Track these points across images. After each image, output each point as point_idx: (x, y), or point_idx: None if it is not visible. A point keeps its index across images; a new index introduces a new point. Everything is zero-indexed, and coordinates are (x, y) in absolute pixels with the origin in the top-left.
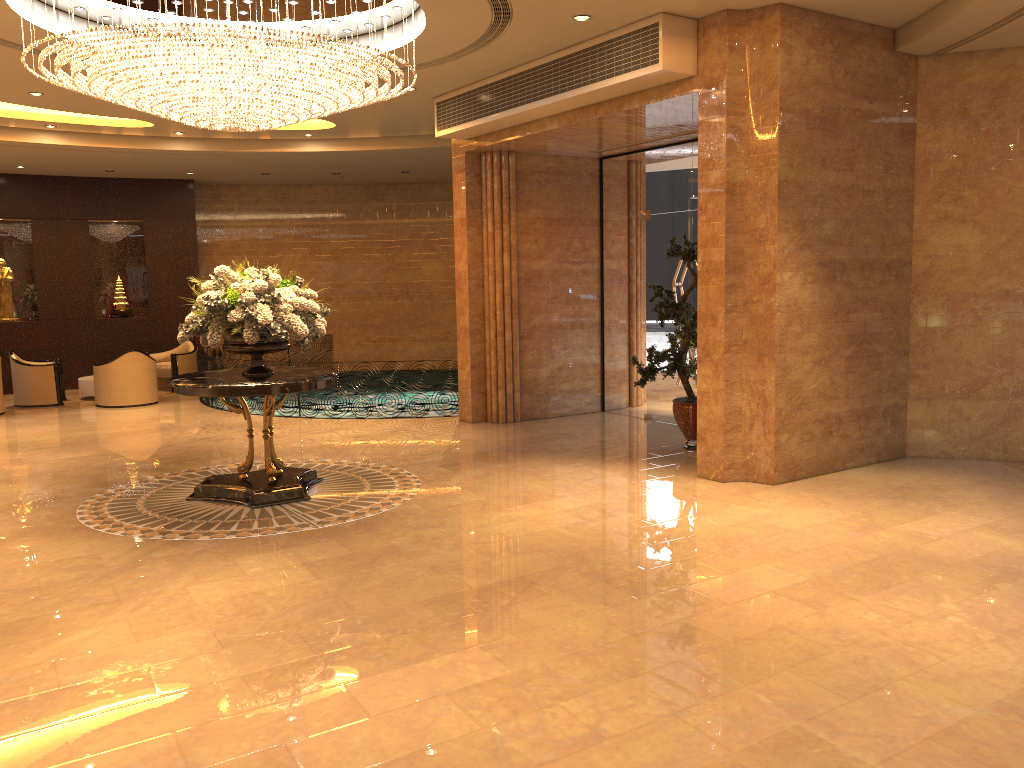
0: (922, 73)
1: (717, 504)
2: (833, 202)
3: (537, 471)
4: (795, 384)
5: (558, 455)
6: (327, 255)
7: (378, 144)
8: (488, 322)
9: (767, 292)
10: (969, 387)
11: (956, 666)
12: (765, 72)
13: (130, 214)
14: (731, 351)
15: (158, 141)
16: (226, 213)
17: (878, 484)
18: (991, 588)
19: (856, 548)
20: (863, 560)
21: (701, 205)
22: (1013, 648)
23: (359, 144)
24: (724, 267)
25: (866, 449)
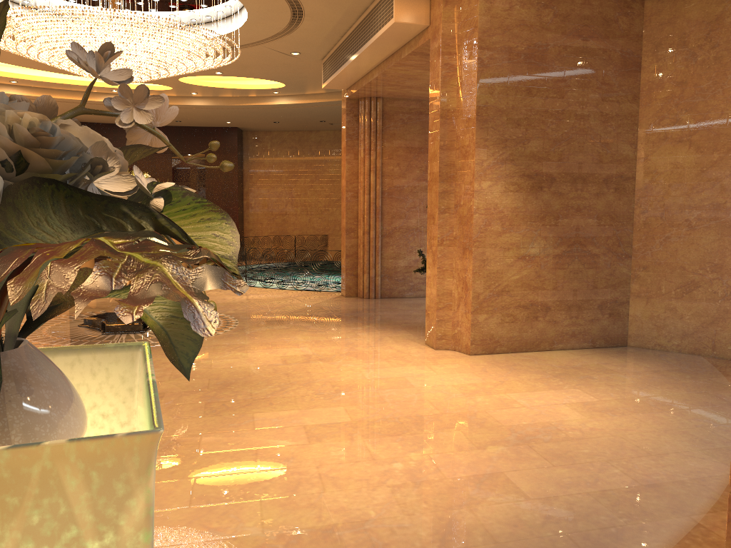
0: (647, 13)
1: (398, 363)
2: (540, 124)
3: (321, 330)
4: (495, 274)
5: (358, 321)
6: (327, 179)
7: (324, 98)
8: (360, 223)
9: (469, 197)
10: (683, 289)
11: (321, 498)
12: (470, 18)
13: (197, 150)
14: (444, 244)
15: (185, 99)
16: (262, 150)
17: (558, 363)
18: (480, 448)
19: (435, 405)
20: (421, 414)
21: (430, 128)
22: (396, 494)
23: (312, 98)
24: (438, 177)
25: (578, 335)
